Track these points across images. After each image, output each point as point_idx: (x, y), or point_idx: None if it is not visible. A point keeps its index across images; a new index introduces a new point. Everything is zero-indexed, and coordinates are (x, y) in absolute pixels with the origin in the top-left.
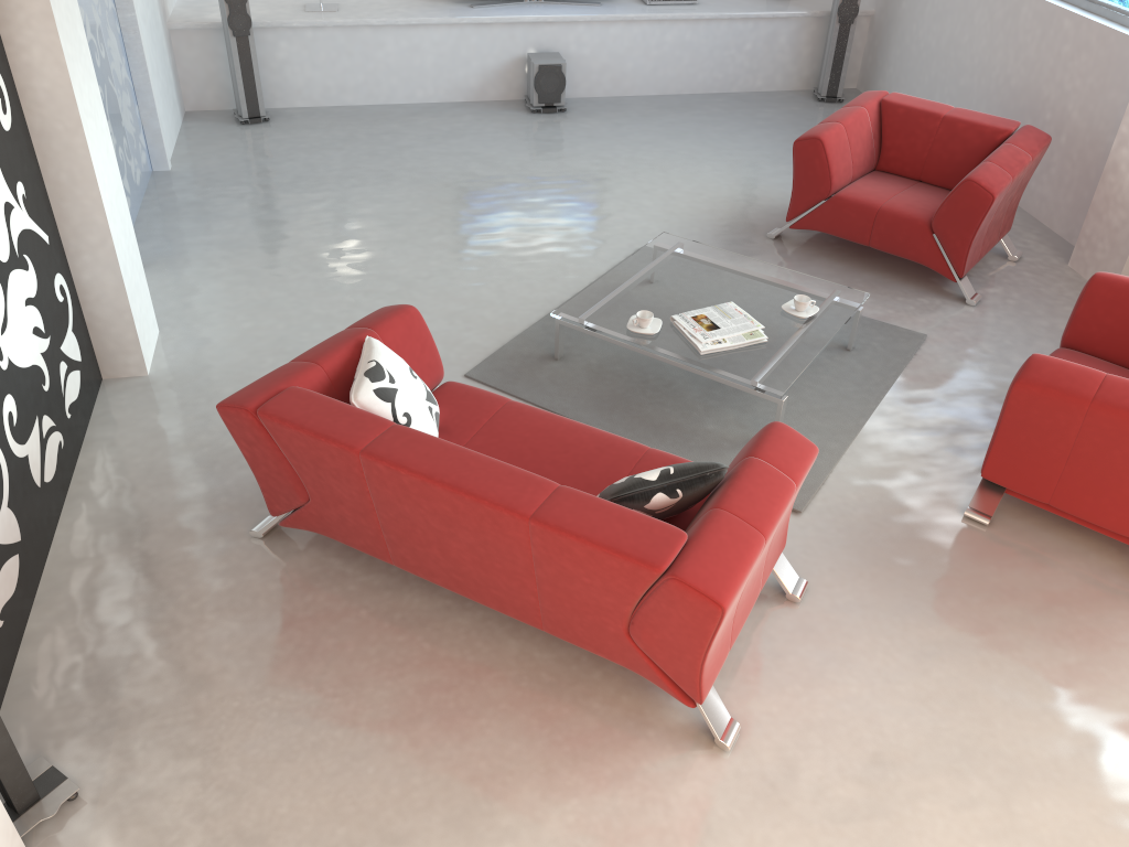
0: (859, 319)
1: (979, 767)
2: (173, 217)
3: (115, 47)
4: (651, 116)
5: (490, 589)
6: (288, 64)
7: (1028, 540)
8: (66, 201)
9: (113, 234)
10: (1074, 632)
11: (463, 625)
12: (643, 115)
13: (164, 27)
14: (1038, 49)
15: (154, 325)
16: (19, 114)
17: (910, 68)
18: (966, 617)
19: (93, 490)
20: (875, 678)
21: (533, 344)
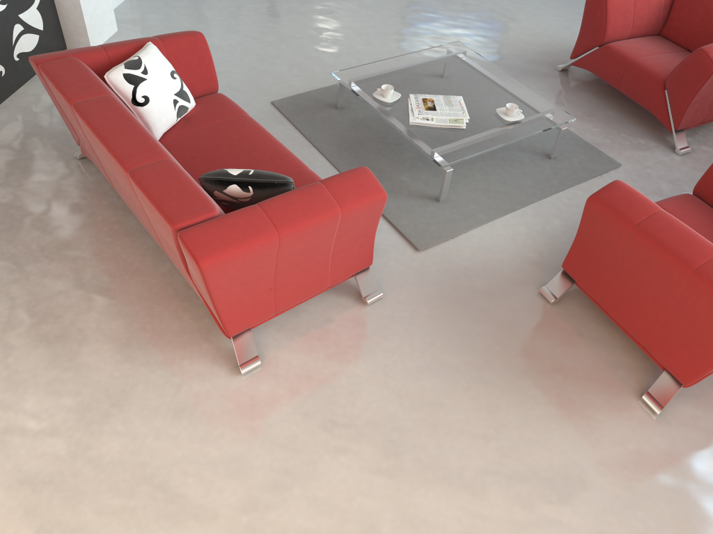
0: (561, 136)
1: (402, 451)
2: None
3: None
4: None
5: (143, 221)
6: None
7: (575, 324)
8: None
9: None
10: (554, 395)
11: (148, 245)
12: None
13: None
14: None
15: (112, 25)
16: None
17: None
18: (480, 356)
19: (14, 106)
20: (379, 370)
21: (329, 95)
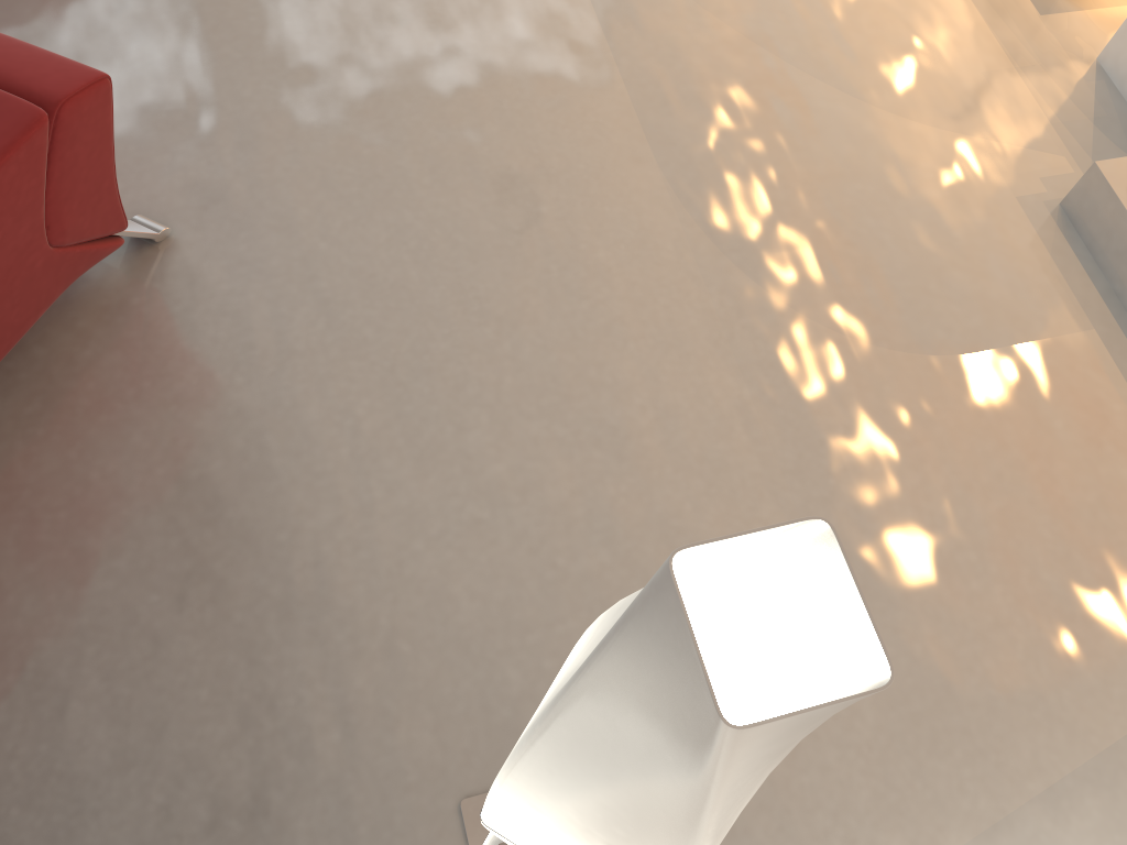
0: None
1: (210, 44)
2: None
3: None
4: None
5: None
6: None
7: None
8: None
9: None
10: None
11: None
12: None
13: None
14: None
15: None
16: None
17: None
18: (17, 0)
19: None
20: None
21: None
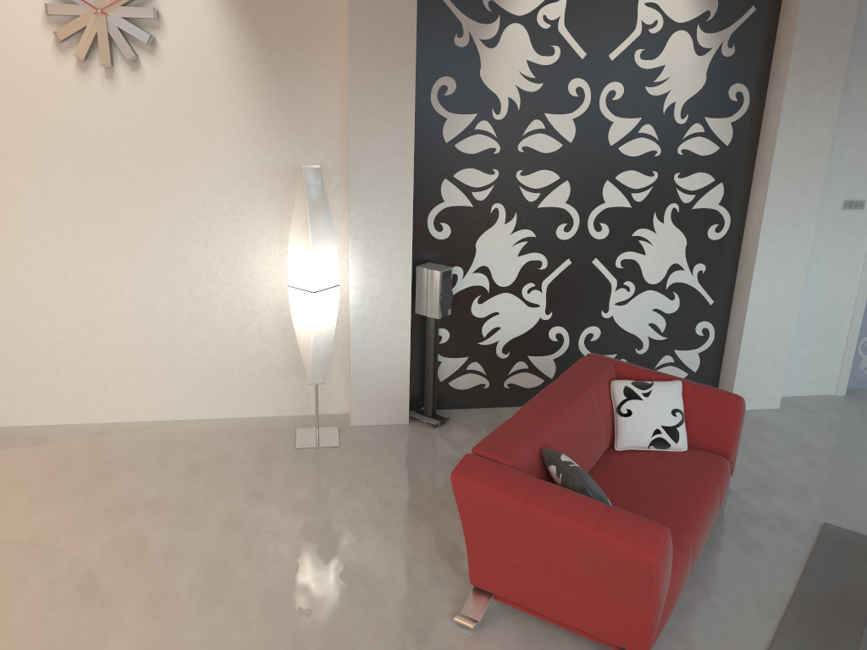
0: None
1: None
2: None
3: None
4: None
5: None
6: None
7: None
8: (738, 292)
9: (748, 320)
10: None
11: None
12: None
13: None
14: None
15: (773, 400)
16: (735, 239)
17: None
18: None
19: None
20: None
21: None
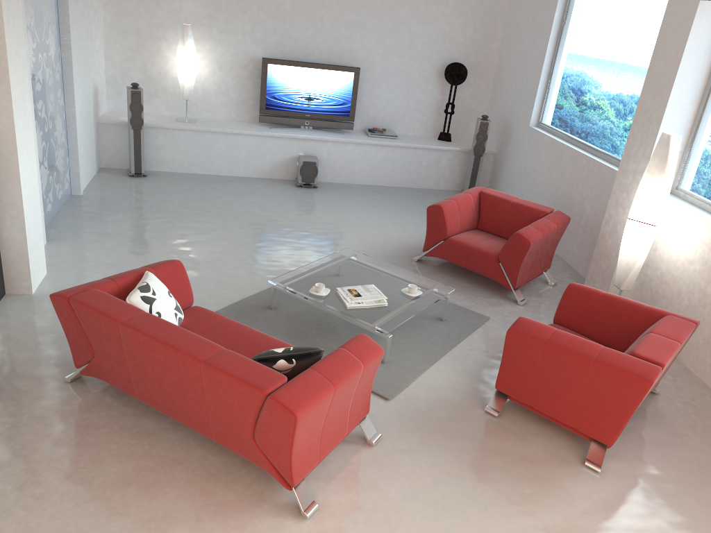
0: (448, 302)
1: None
2: (75, 218)
3: (59, 125)
4: (365, 194)
5: (185, 412)
6: (162, 147)
7: (518, 427)
8: (1, 190)
9: (25, 211)
10: (532, 477)
11: (172, 438)
12: (360, 193)
13: (95, 120)
14: (571, 173)
15: (44, 269)
16: None
17: (512, 182)
18: (470, 463)
19: None
20: (407, 489)
21: (260, 300)
